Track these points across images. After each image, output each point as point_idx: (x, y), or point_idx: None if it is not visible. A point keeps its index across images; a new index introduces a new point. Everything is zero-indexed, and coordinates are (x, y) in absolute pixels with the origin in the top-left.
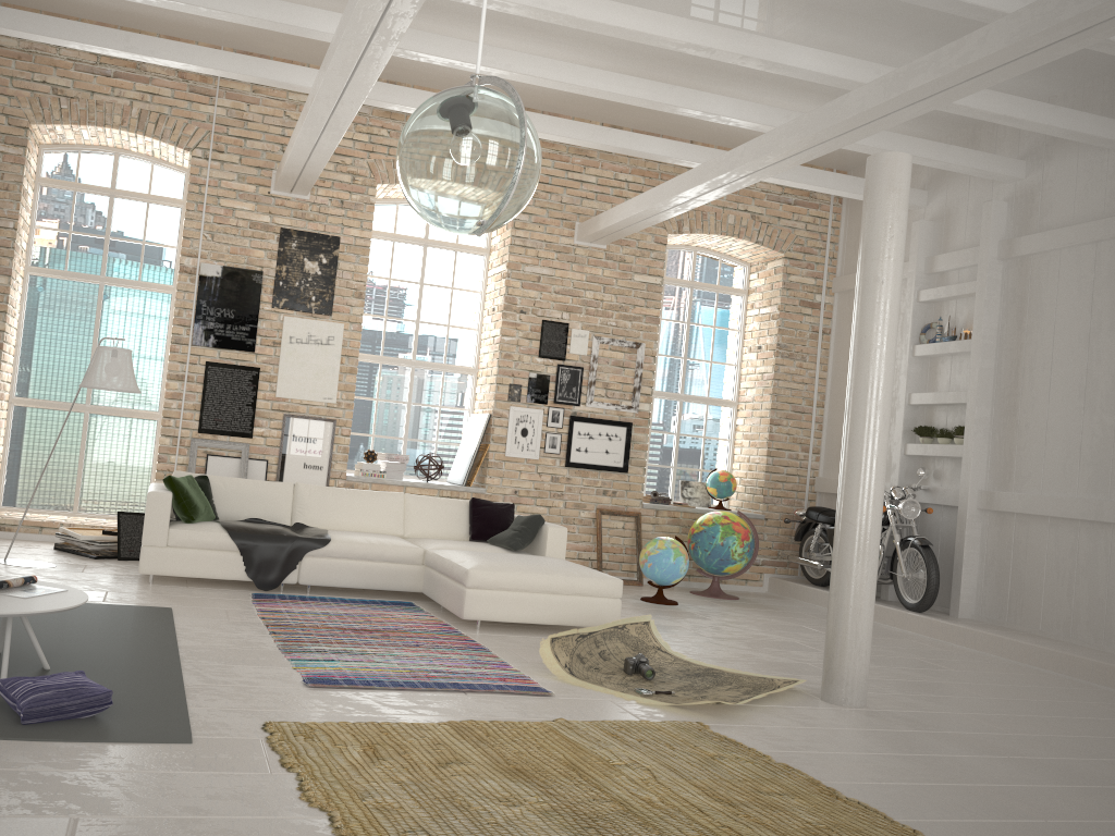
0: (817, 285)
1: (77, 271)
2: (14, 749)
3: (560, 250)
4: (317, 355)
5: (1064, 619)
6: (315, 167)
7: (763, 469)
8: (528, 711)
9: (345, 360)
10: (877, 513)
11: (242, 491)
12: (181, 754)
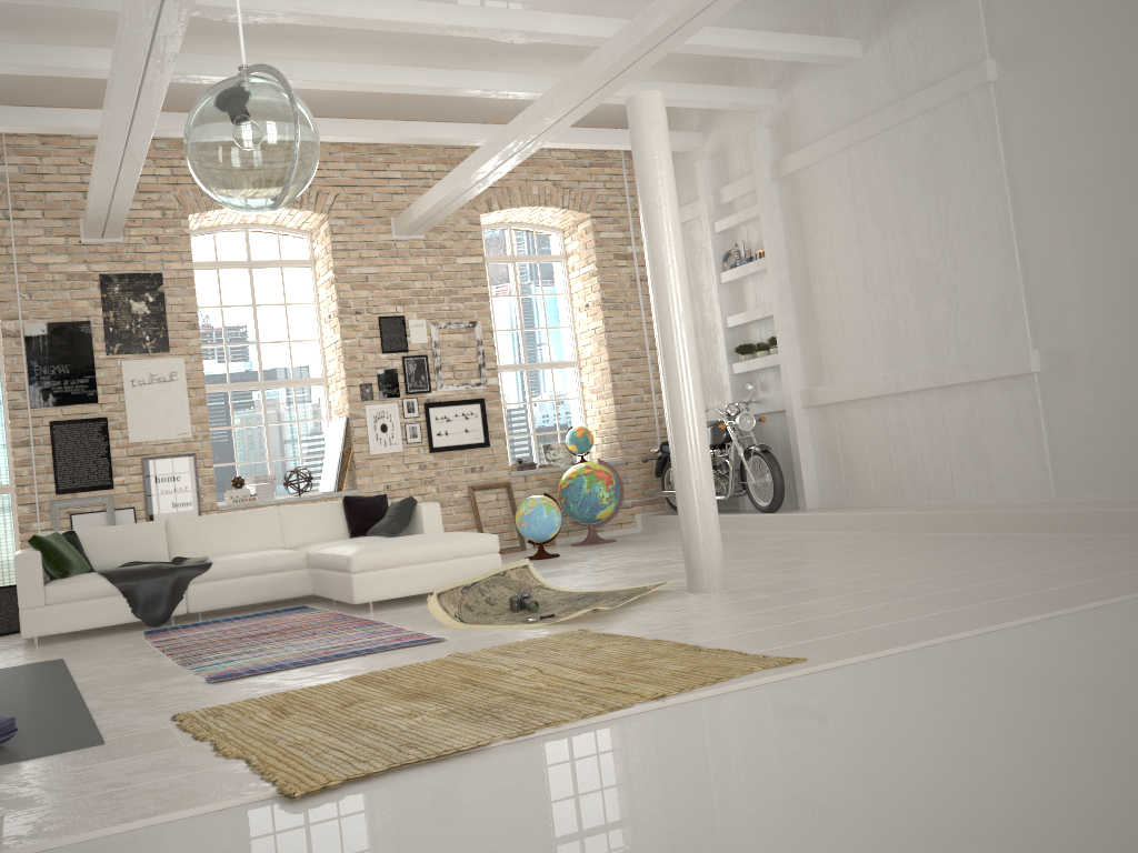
0: (626, 238)
1: None
2: None
3: (381, 248)
4: (163, 393)
5: (891, 487)
6: (121, 206)
7: (614, 417)
8: (424, 655)
9: (193, 393)
10: (700, 413)
11: (113, 538)
12: (95, 753)
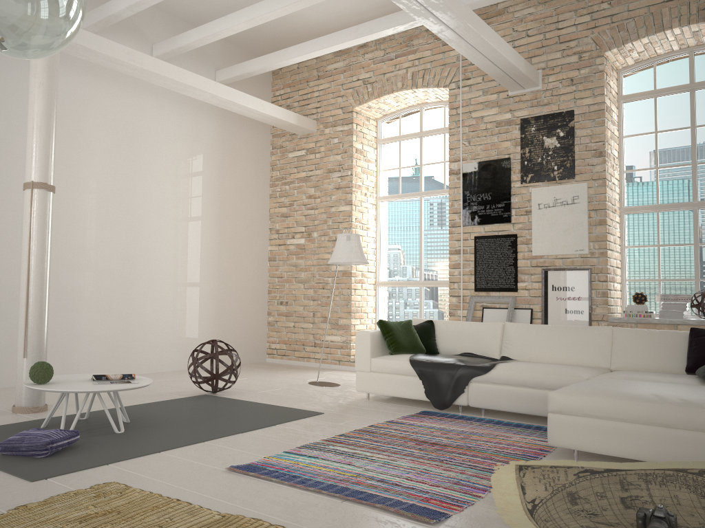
0: None
1: (406, 192)
2: None
3: None
4: (564, 214)
5: None
6: (499, 60)
7: None
8: None
9: (593, 214)
10: None
11: (458, 331)
12: (3, 486)
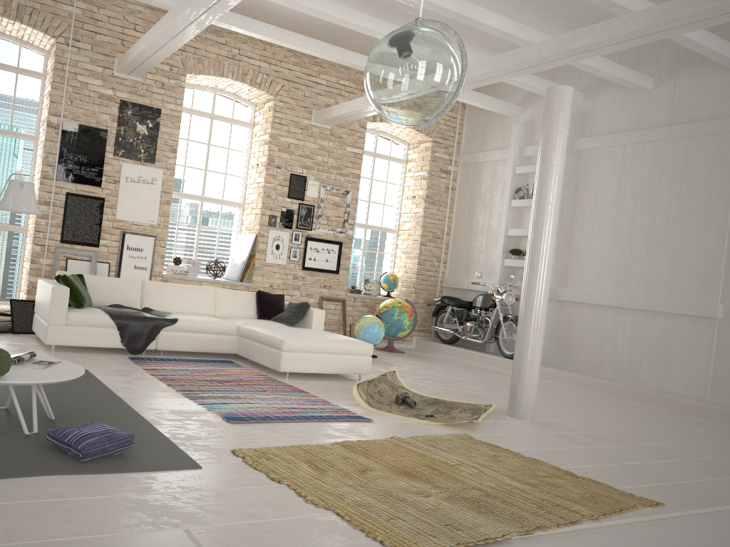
0: (449, 160)
1: None
2: (92, 481)
3: (302, 128)
4: (144, 191)
5: (596, 362)
6: (156, 59)
7: (415, 272)
8: (370, 432)
9: (163, 195)
10: (545, 304)
11: (107, 285)
12: (203, 477)
